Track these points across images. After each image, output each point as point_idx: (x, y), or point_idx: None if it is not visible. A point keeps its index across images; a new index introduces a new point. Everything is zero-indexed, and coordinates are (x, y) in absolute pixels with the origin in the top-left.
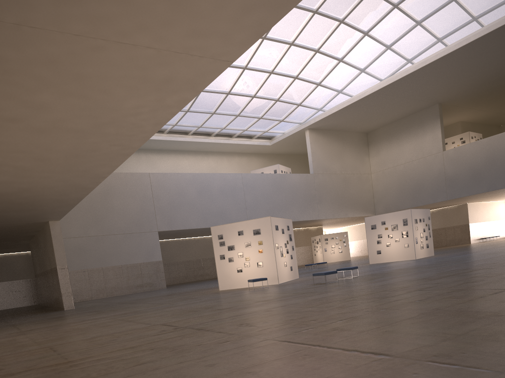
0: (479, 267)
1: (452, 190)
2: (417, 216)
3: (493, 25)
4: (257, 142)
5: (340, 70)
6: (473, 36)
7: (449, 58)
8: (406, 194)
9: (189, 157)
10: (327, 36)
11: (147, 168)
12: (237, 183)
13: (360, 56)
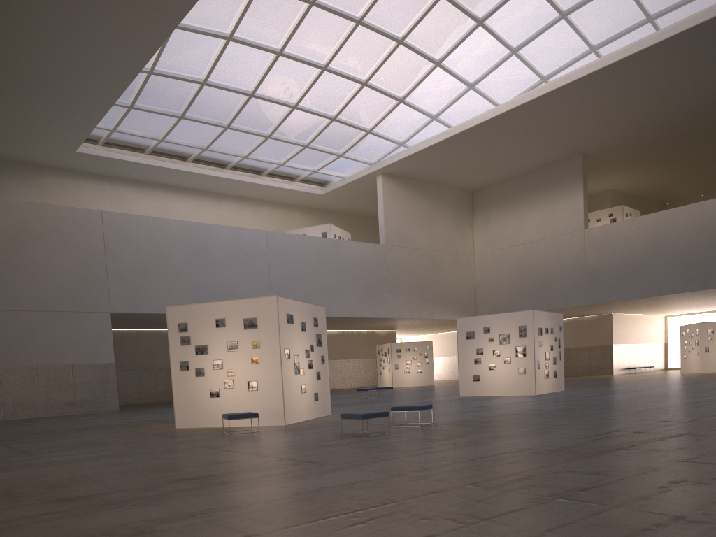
0: (668, 427)
1: (594, 291)
2: (543, 324)
3: (682, 23)
4: (301, 187)
5: (436, 81)
6: (649, 39)
7: (607, 75)
8: (525, 291)
9: (188, 199)
10: (417, 18)
11: (113, 208)
12: (258, 246)
13: (468, 61)
